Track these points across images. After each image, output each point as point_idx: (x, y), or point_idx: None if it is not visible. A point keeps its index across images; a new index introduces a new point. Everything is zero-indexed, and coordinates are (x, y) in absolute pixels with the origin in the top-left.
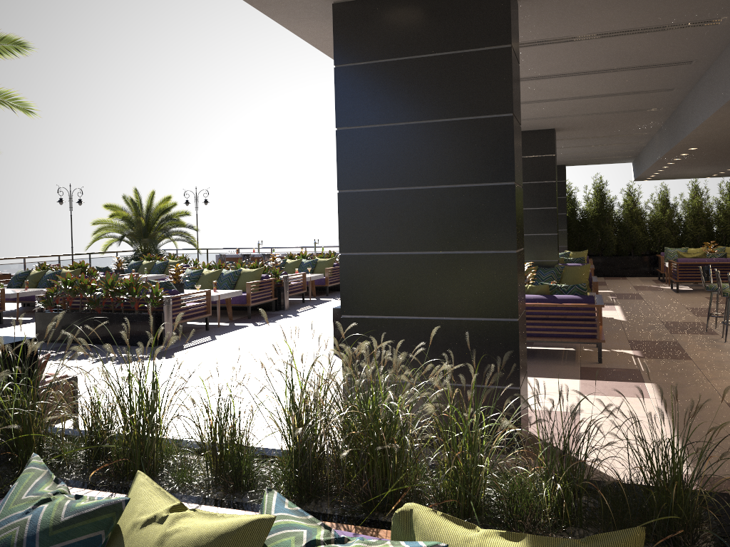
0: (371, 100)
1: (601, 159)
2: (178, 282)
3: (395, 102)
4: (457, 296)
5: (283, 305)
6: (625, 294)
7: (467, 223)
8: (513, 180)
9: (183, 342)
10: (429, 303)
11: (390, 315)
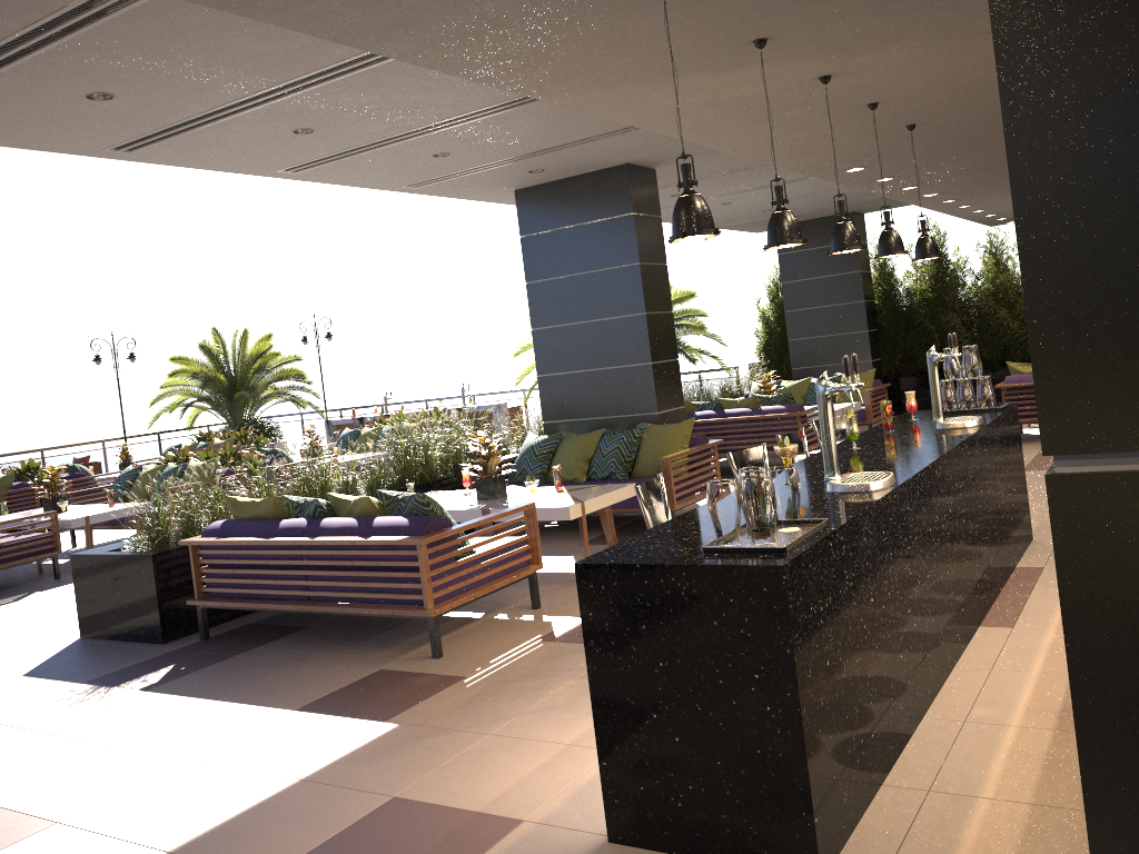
0: None
1: None
2: (54, 496)
3: None
4: None
5: None
6: None
7: None
8: None
9: None
10: None
11: None
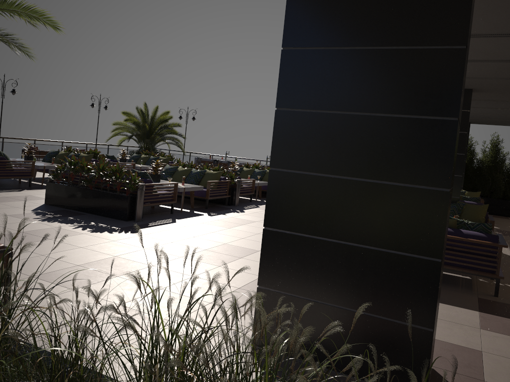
0: (319, 23)
1: (501, 121)
2: (156, 173)
3: (343, 26)
4: (379, 226)
5: (234, 202)
6: (509, 232)
7: (400, 154)
8: (457, 116)
9: (149, 221)
10: (350, 229)
11: (310, 234)
